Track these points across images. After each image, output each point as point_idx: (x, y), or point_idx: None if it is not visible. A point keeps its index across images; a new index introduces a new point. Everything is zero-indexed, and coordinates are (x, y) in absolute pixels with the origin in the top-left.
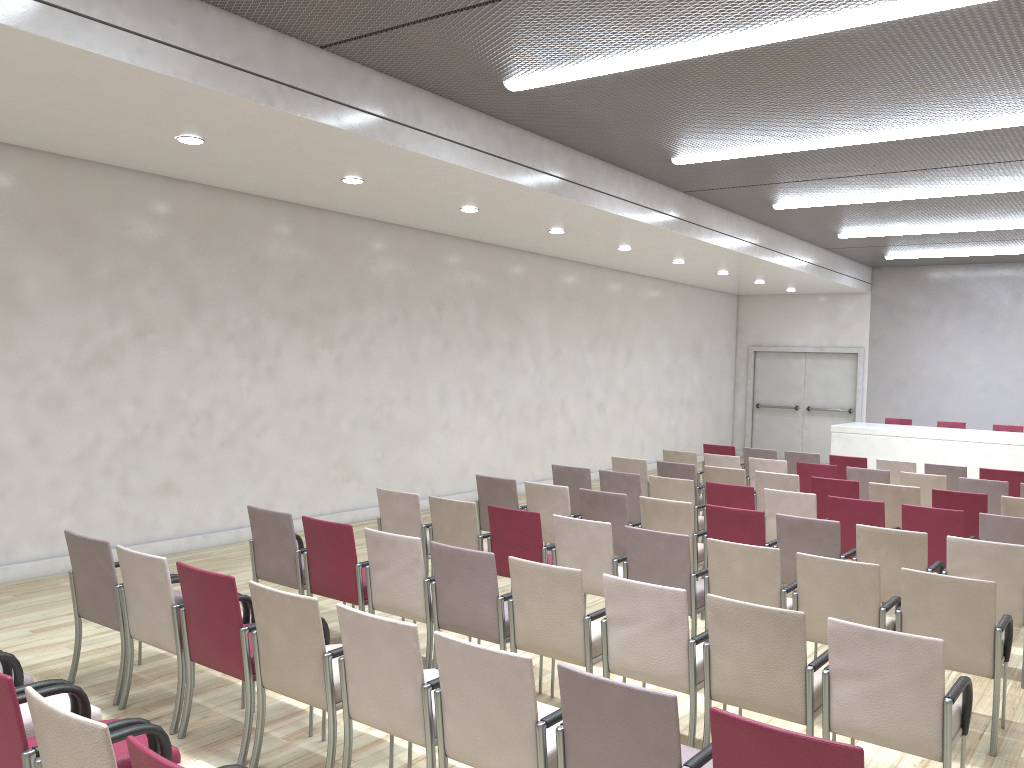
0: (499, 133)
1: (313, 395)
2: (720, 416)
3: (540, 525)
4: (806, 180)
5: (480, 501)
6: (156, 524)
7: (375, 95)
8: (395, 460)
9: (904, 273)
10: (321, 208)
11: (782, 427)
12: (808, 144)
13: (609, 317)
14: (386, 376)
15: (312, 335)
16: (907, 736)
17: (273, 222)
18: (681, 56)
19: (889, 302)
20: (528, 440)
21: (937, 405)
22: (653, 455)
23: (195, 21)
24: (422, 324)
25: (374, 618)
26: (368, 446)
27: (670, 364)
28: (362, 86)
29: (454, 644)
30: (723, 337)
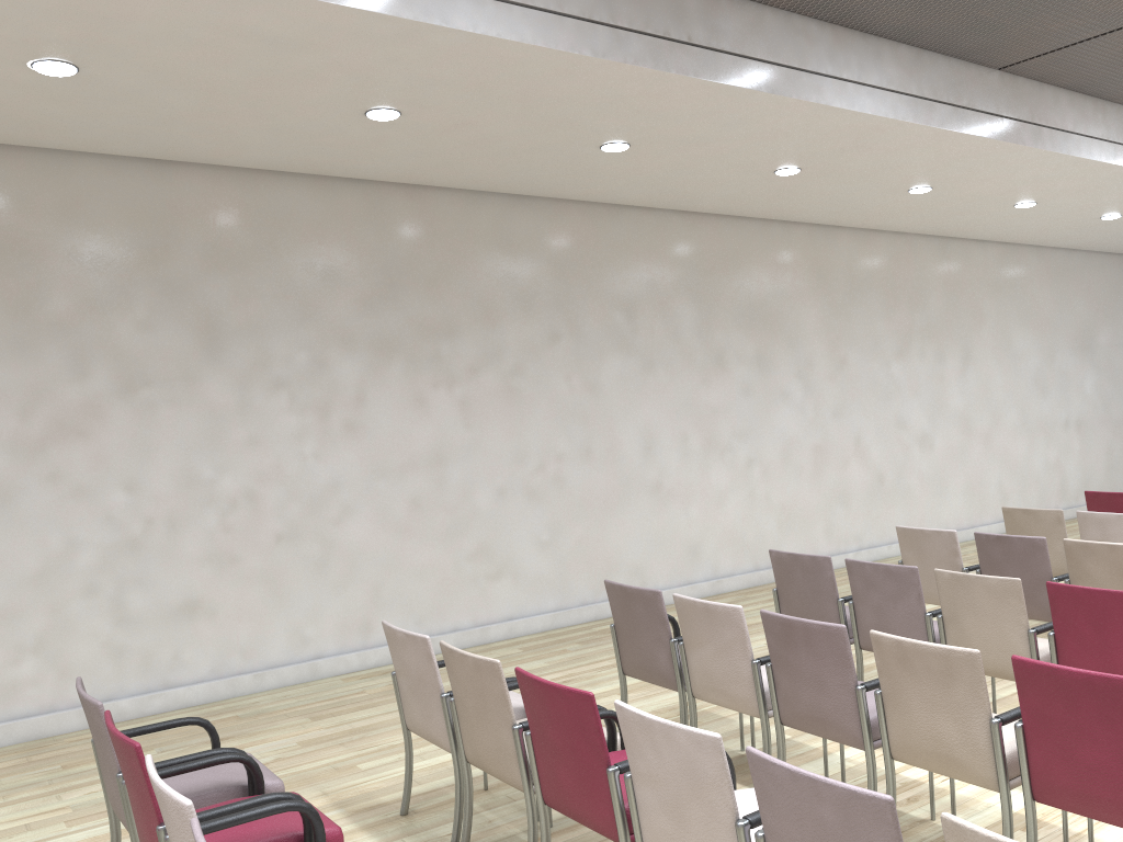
0: None
1: (426, 457)
2: None
3: (598, 720)
4: None
5: (616, 626)
6: (178, 661)
7: None
8: (574, 543)
9: None
10: (416, 184)
11: None
12: None
13: (927, 307)
14: (548, 421)
15: (417, 370)
16: None
17: (336, 211)
18: None
19: None
20: (801, 498)
21: None
22: (1023, 506)
23: None
24: (603, 340)
25: None
26: (526, 525)
27: (1041, 368)
28: None
29: None
30: None
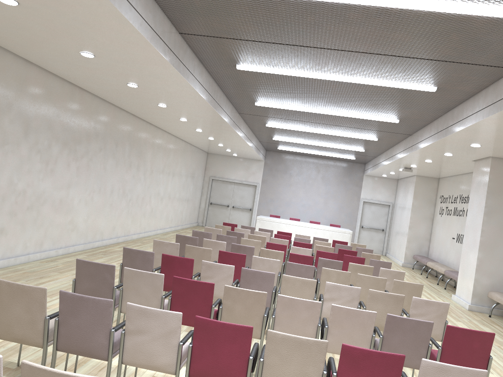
0: (208, 80)
1: (66, 185)
2: (196, 207)
3: (245, 260)
4: (292, 119)
5: None
6: None
7: (187, 57)
8: (91, 221)
9: (278, 155)
10: (82, 88)
11: (221, 214)
12: (313, 110)
13: (169, 157)
14: (94, 178)
15: (70, 154)
16: (432, 334)
17: (63, 92)
18: (319, 77)
19: (271, 166)
20: (137, 214)
21: (285, 210)
22: (174, 223)
23: (154, 13)
24: (110, 153)
25: (302, 299)
26: (82, 213)
27: (184, 181)
28: (185, 53)
29: (343, 308)
30: (201, 171)
